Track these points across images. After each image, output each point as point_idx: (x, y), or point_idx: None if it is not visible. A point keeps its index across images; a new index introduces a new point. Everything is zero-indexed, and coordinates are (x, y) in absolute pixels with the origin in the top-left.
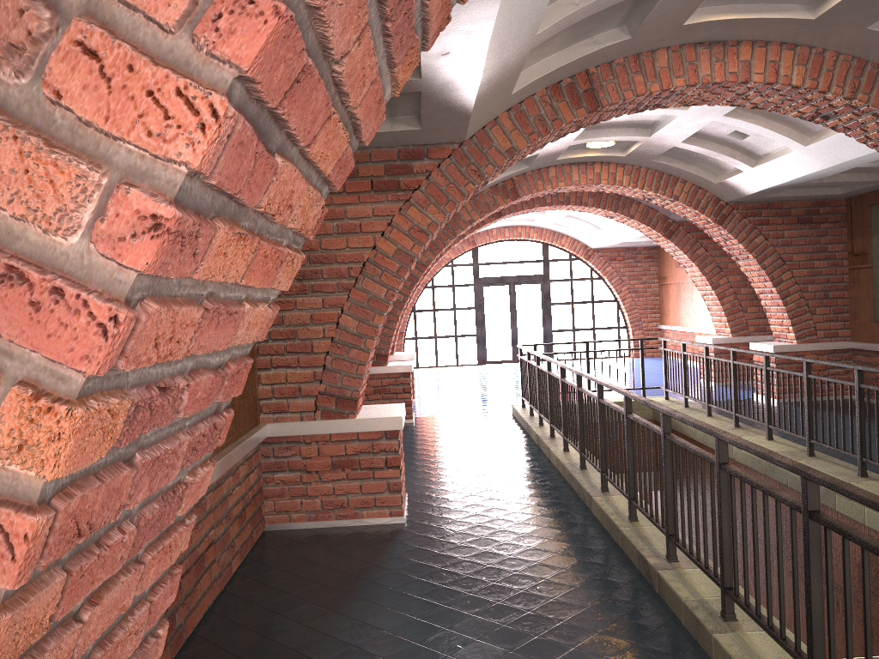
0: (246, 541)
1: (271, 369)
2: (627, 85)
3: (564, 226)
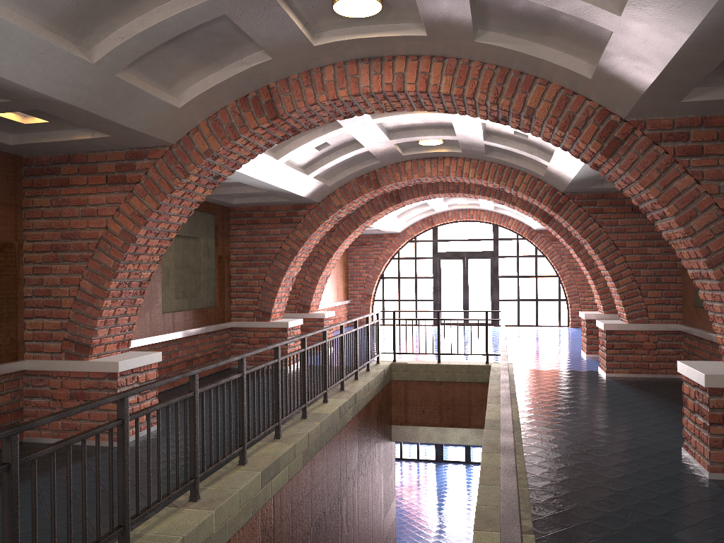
0: None
1: (33, 318)
2: (300, 96)
3: (506, 210)
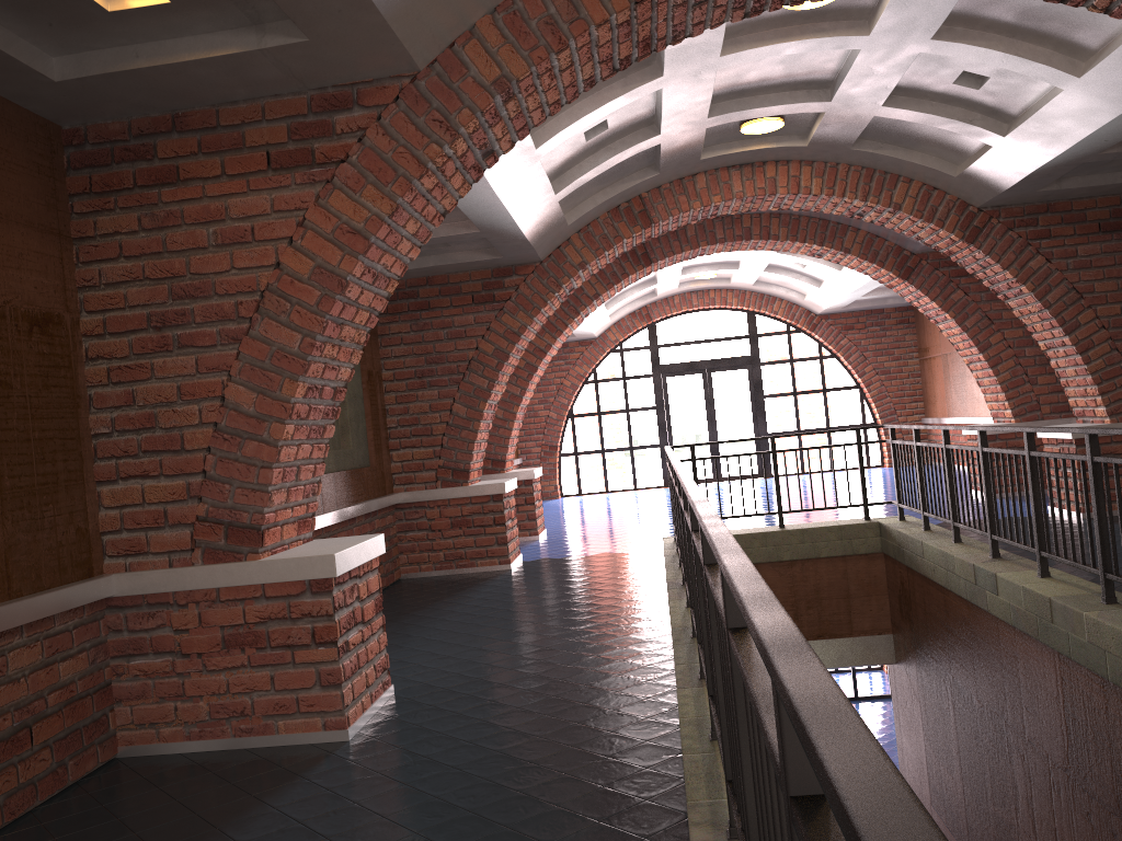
0: (35, 783)
1: (119, 481)
2: None
3: (773, 284)
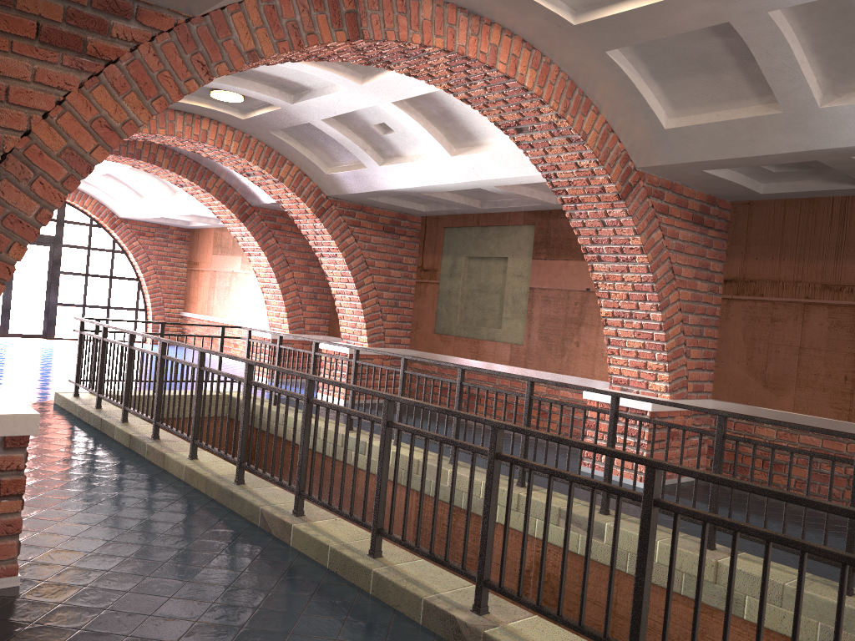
0: None
1: None
2: (392, 24)
3: (93, 185)
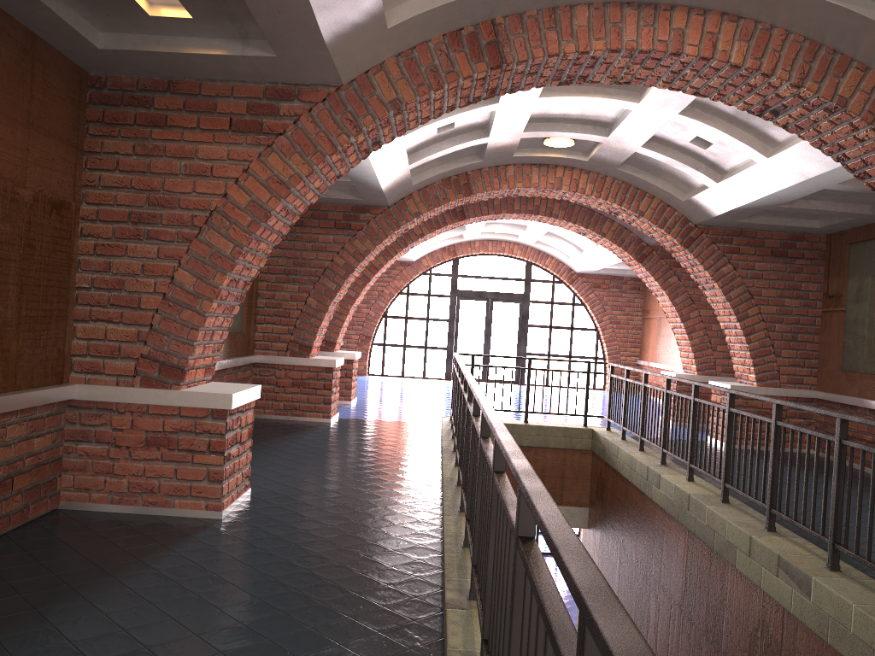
0: (10, 516)
1: (90, 322)
2: (538, 42)
3: (548, 245)
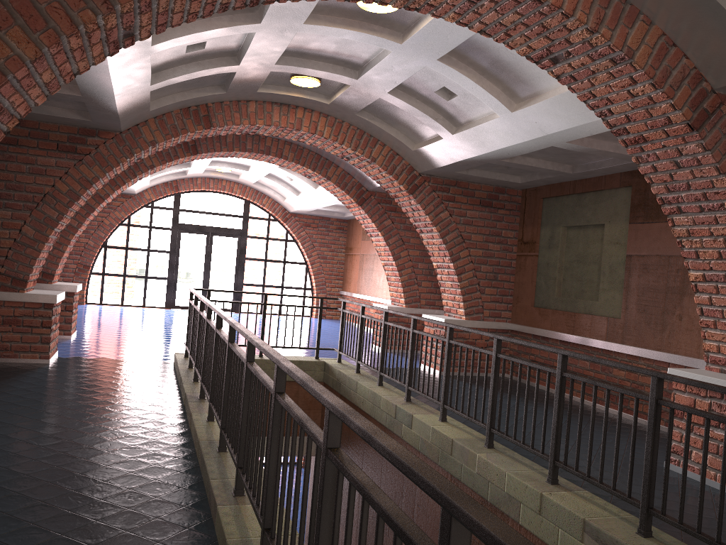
0: None
1: None
2: None
3: (267, 186)
